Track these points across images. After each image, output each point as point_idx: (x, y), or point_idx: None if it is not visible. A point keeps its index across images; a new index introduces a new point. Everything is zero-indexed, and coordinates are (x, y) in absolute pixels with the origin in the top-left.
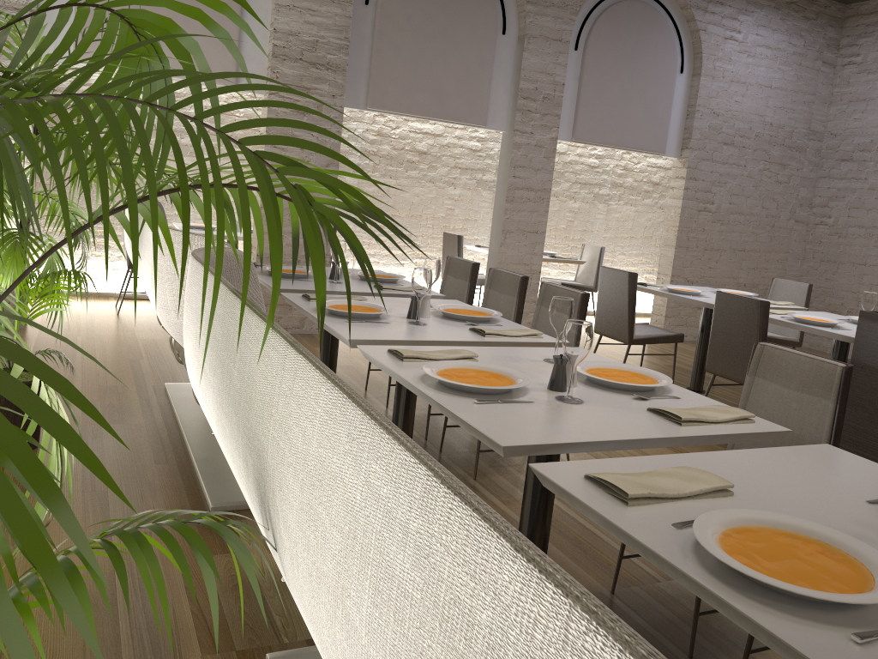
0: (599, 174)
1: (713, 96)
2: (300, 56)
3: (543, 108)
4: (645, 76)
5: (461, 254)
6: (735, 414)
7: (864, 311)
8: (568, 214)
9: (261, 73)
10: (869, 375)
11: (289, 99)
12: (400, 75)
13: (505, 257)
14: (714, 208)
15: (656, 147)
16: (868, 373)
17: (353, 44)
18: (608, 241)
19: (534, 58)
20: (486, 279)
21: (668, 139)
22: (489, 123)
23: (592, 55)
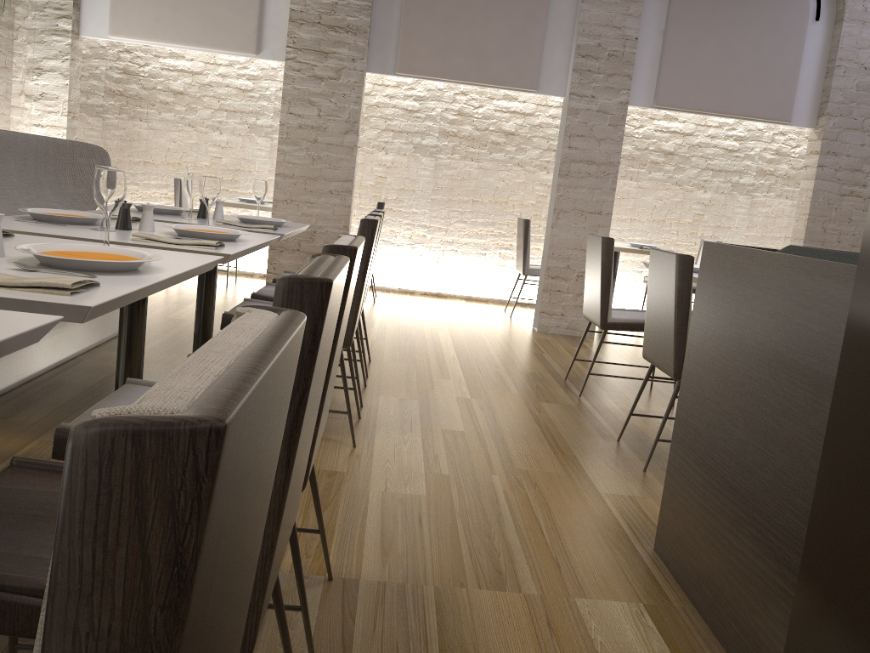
0: (740, 159)
1: (864, 47)
2: (318, 19)
3: (608, 67)
4: (758, 26)
5: (527, 240)
6: (36, 280)
7: (707, 242)
8: (696, 206)
9: (283, 40)
10: (702, 339)
11: (306, 65)
12: (433, 36)
13: (557, 241)
14: (867, 193)
15: (776, 113)
16: (702, 336)
17: (382, 6)
18: (752, 241)
19: (596, 10)
20: (542, 266)
21: (797, 104)
22: (542, 87)
23: (681, 3)
